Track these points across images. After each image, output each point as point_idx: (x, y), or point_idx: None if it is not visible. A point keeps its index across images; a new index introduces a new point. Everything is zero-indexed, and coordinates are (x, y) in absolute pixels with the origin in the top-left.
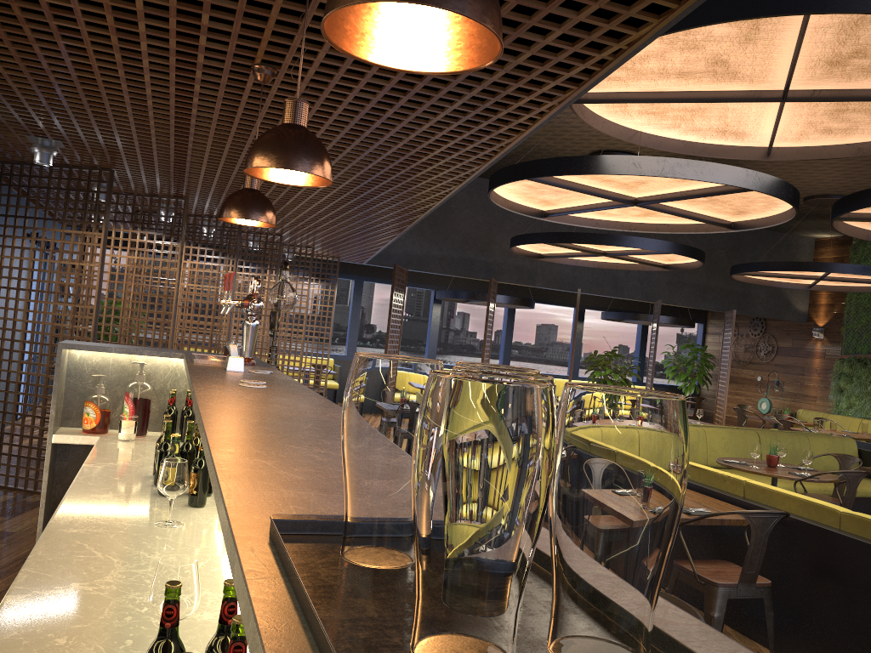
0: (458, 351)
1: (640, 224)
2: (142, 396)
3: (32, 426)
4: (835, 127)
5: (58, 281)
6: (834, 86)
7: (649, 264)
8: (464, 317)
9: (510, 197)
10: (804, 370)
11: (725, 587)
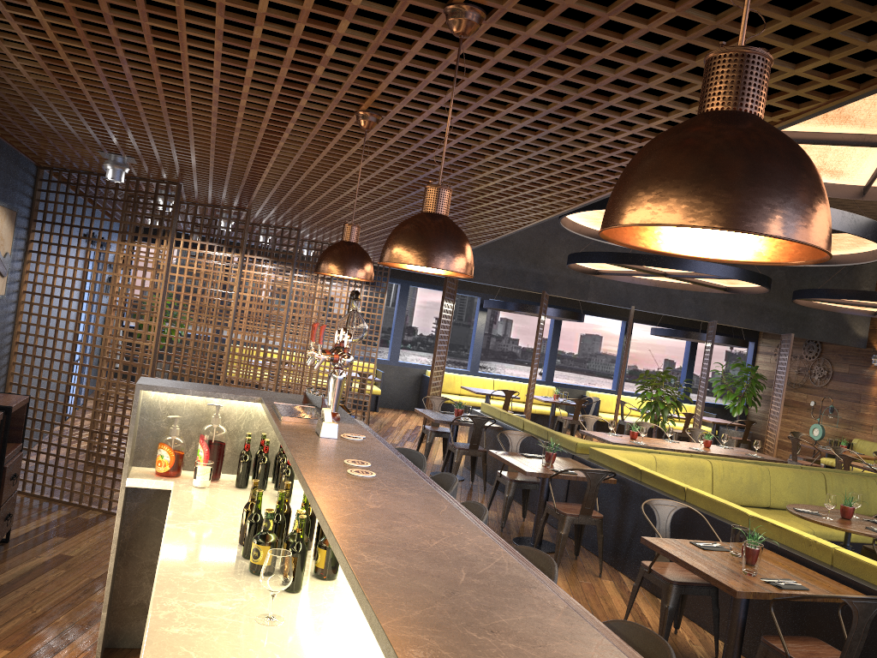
0: (499, 358)
1: None
2: (217, 440)
3: (89, 441)
4: None
5: (120, 295)
6: None
7: (710, 287)
8: (507, 323)
9: (579, 221)
10: (860, 397)
11: None
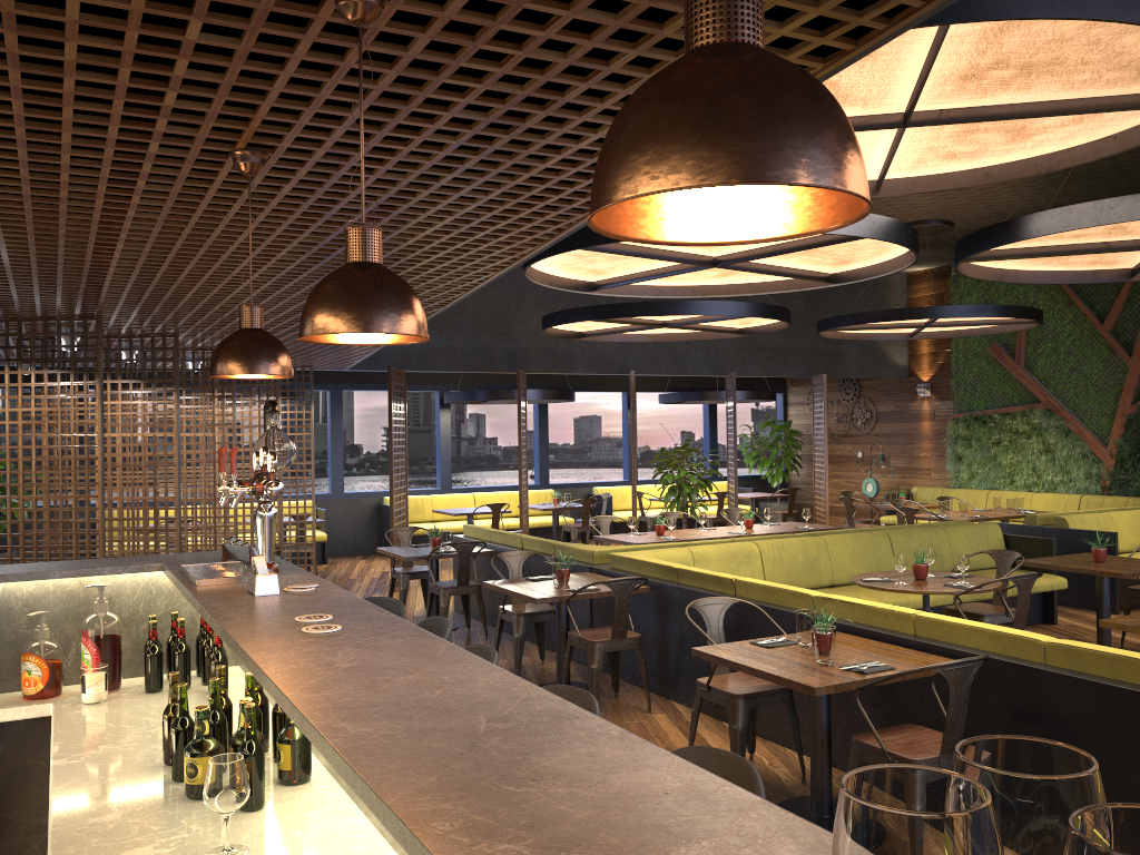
0: (476, 465)
1: (716, 287)
2: (108, 634)
3: None
4: (960, 151)
5: None
6: (966, 103)
7: (720, 331)
8: (479, 420)
9: (549, 270)
10: (912, 437)
11: (925, 764)
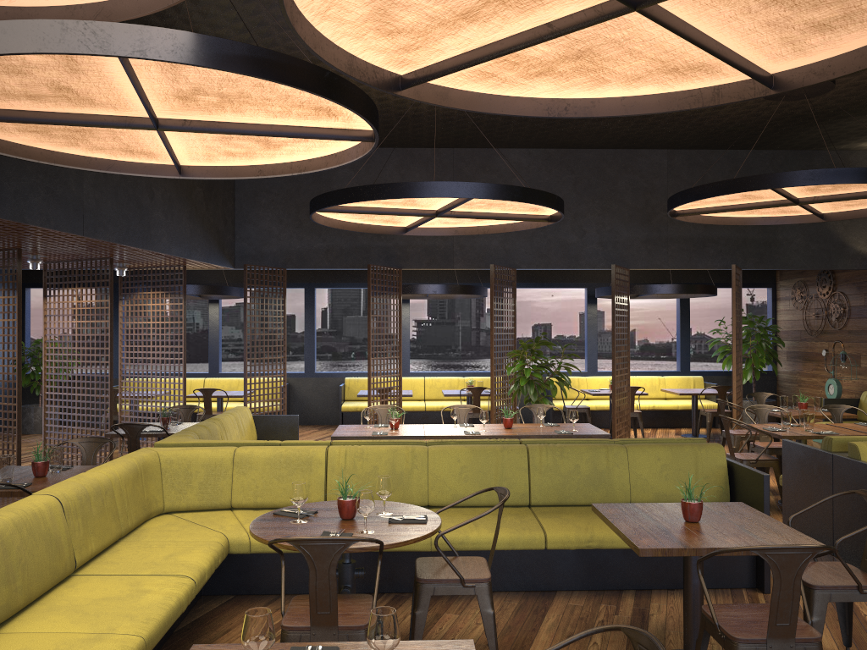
0: None
1: (310, 161)
2: None
3: None
4: None
5: None
6: None
7: (519, 219)
8: None
9: (88, 154)
10: None
11: None
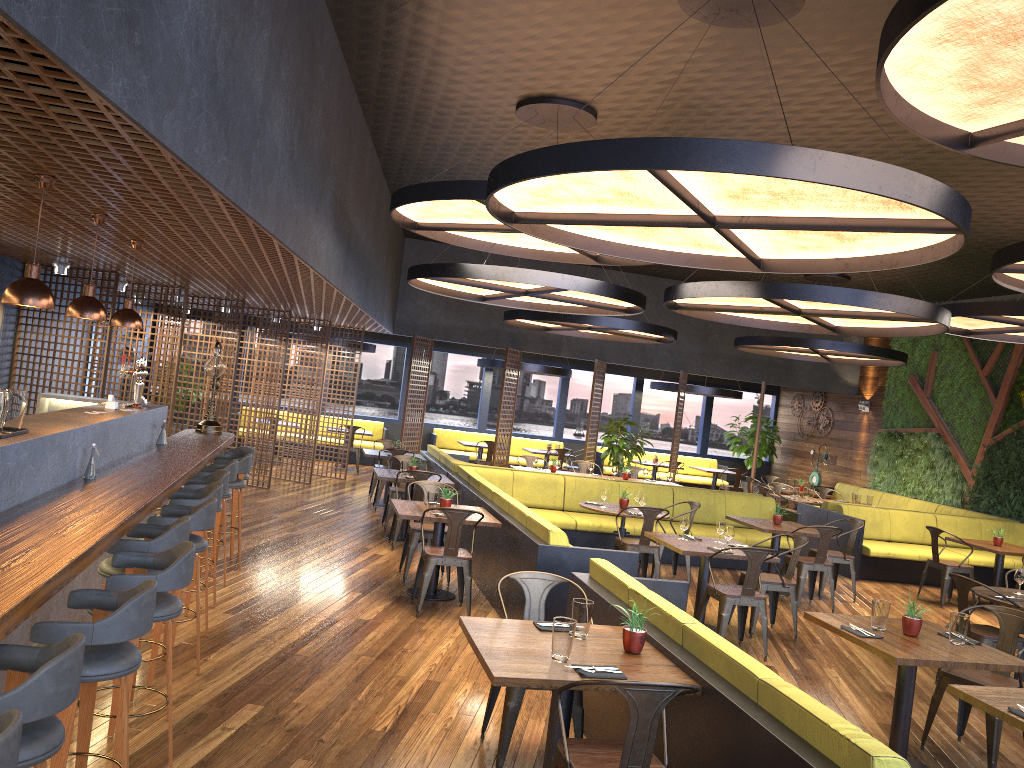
0: (534, 419)
1: (567, 307)
2: None
3: None
4: None
5: (80, 353)
6: None
7: (639, 338)
8: (540, 385)
9: (444, 286)
10: (853, 444)
11: (433, 557)
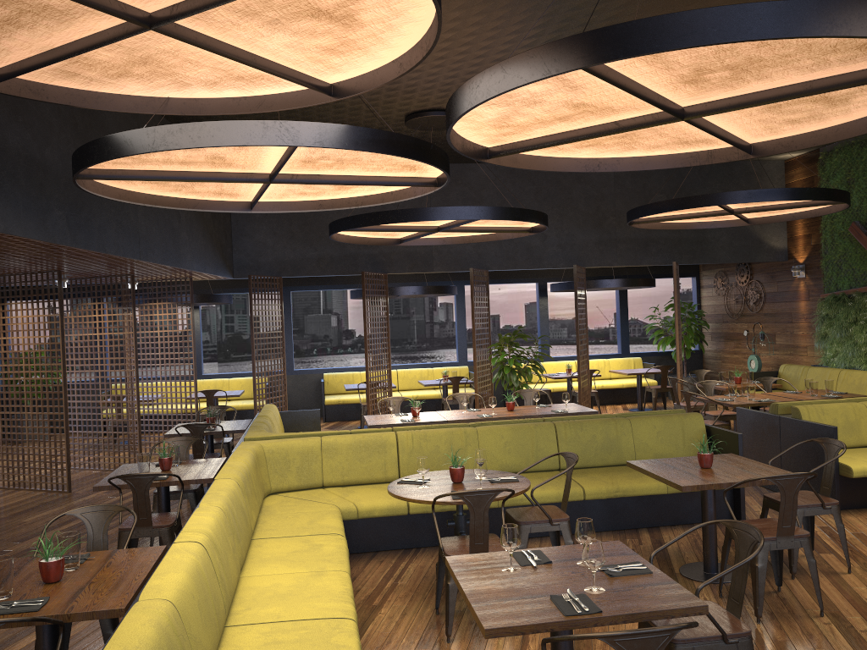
0: (447, 344)
1: (367, 197)
2: None
3: None
4: (329, 45)
5: None
6: None
7: (506, 231)
8: (448, 307)
9: (181, 196)
10: (792, 316)
11: None
